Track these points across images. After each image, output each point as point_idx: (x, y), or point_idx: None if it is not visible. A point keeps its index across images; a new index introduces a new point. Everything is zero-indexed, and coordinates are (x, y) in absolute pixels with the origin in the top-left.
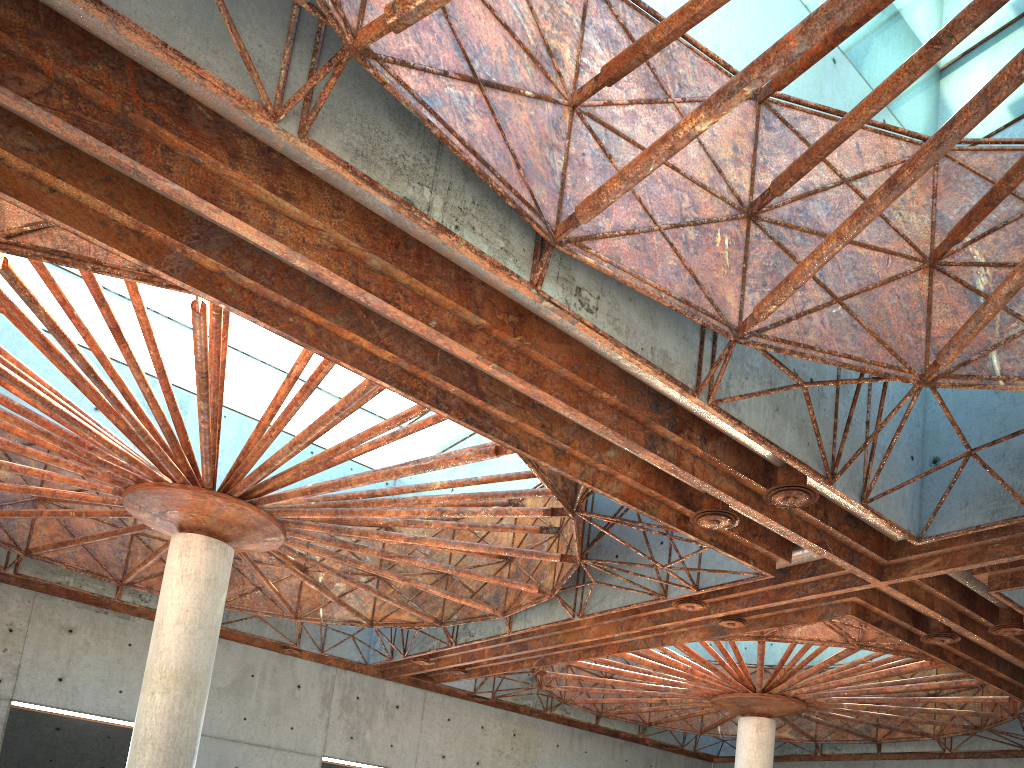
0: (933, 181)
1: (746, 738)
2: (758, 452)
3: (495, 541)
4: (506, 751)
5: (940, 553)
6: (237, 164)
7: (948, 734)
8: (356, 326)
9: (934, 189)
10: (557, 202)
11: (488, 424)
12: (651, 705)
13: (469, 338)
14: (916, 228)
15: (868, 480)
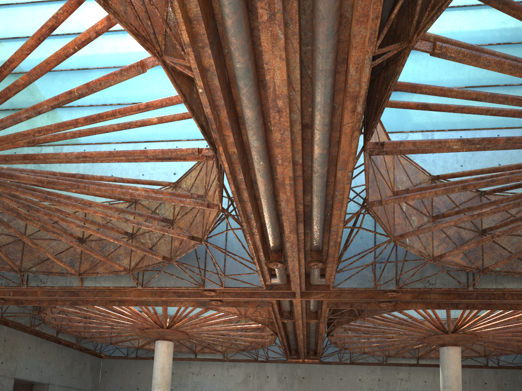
0: (393, 162)
1: (162, 351)
2: (315, 243)
3: (68, 227)
4: (0, 351)
5: (325, 292)
6: (298, 39)
7: (229, 352)
8: (232, 129)
9: (394, 166)
10: (366, 130)
11: (239, 199)
12: (85, 327)
13: (292, 166)
14: (391, 179)
15: (339, 264)
